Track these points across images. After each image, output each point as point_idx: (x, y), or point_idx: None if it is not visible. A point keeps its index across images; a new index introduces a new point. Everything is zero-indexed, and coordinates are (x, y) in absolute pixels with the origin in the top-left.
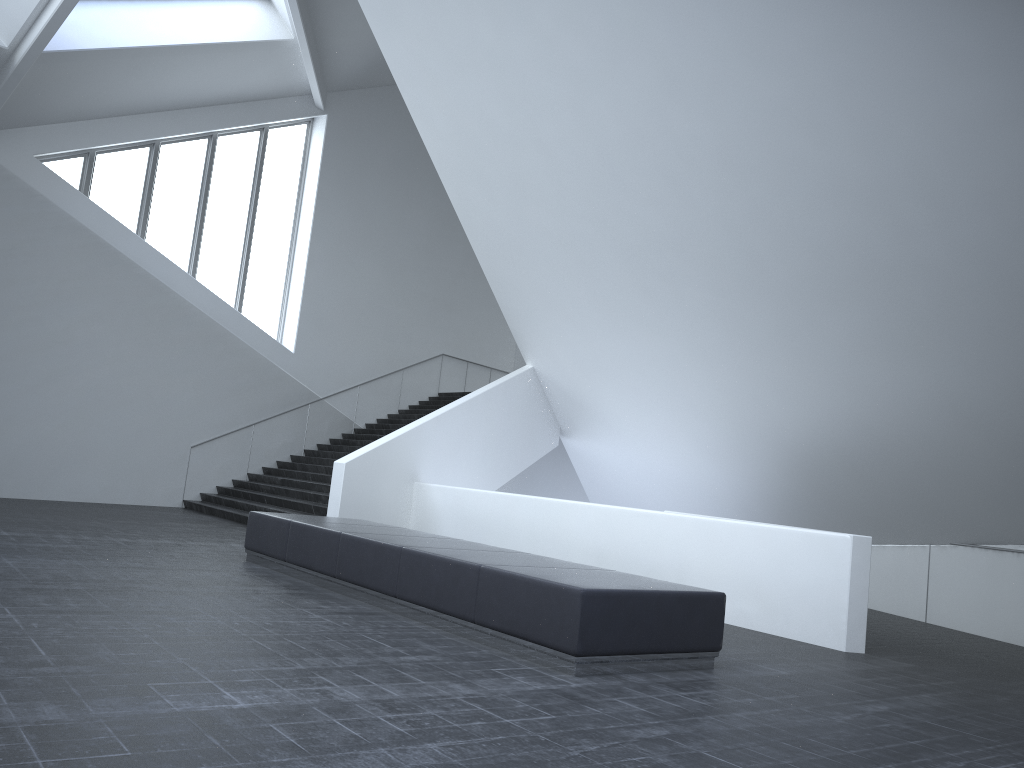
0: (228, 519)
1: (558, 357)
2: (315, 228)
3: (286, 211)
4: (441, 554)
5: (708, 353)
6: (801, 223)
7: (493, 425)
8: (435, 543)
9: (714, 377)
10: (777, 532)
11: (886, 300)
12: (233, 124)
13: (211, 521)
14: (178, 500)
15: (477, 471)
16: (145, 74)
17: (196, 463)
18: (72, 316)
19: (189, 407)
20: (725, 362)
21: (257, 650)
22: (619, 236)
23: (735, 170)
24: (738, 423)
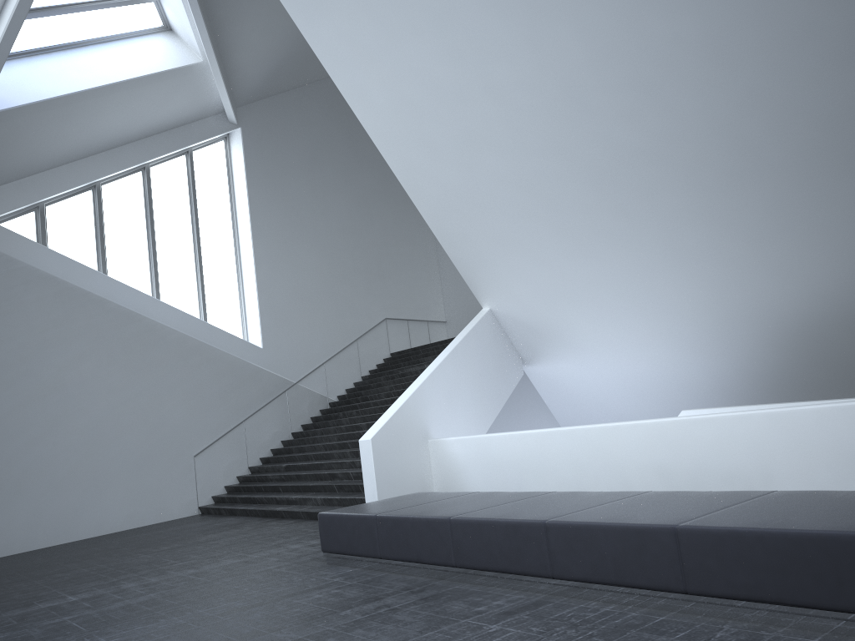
0: (252, 516)
1: (517, 294)
2: (254, 231)
3: (224, 222)
4: (603, 521)
5: (689, 253)
6: (806, 97)
7: (474, 369)
8: (553, 505)
9: (696, 275)
10: None
11: None
12: (162, 152)
13: (241, 523)
14: (194, 508)
15: (471, 415)
16: (77, 120)
17: (202, 470)
18: (59, 362)
19: (184, 420)
20: (709, 258)
21: None
22: (585, 162)
23: (726, 60)
24: (723, 313)
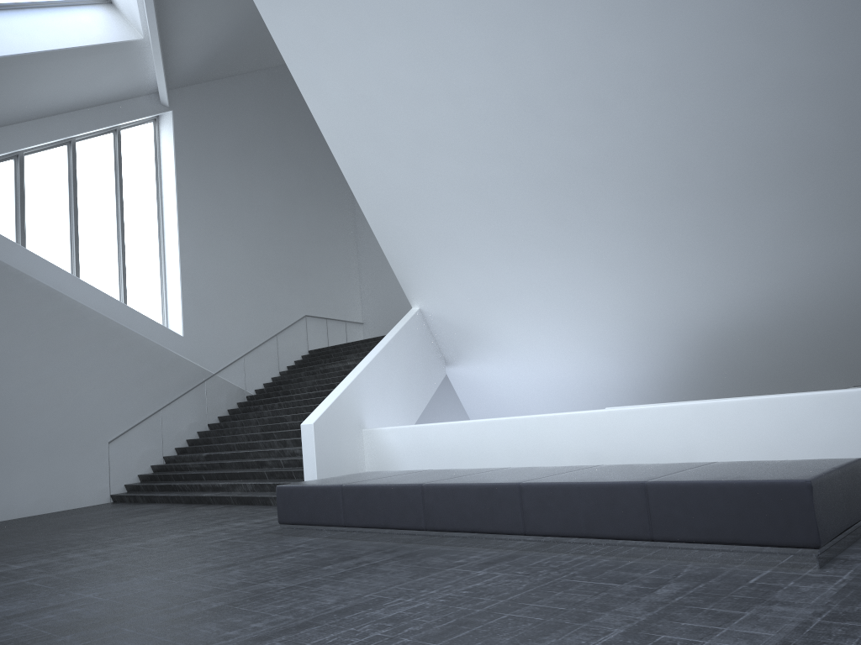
0: (174, 503)
1: (449, 294)
2: (181, 217)
3: (149, 205)
4: (575, 481)
5: (620, 263)
6: (741, 126)
7: (404, 365)
8: (517, 474)
9: (623, 283)
10: (786, 400)
11: (823, 182)
12: (91, 128)
13: (165, 508)
14: (106, 496)
15: (400, 409)
16: (9, 84)
17: (116, 457)
18: None
19: (100, 404)
20: (637, 268)
21: (535, 624)
22: (533, 170)
23: (674, 87)
24: (644, 320)
